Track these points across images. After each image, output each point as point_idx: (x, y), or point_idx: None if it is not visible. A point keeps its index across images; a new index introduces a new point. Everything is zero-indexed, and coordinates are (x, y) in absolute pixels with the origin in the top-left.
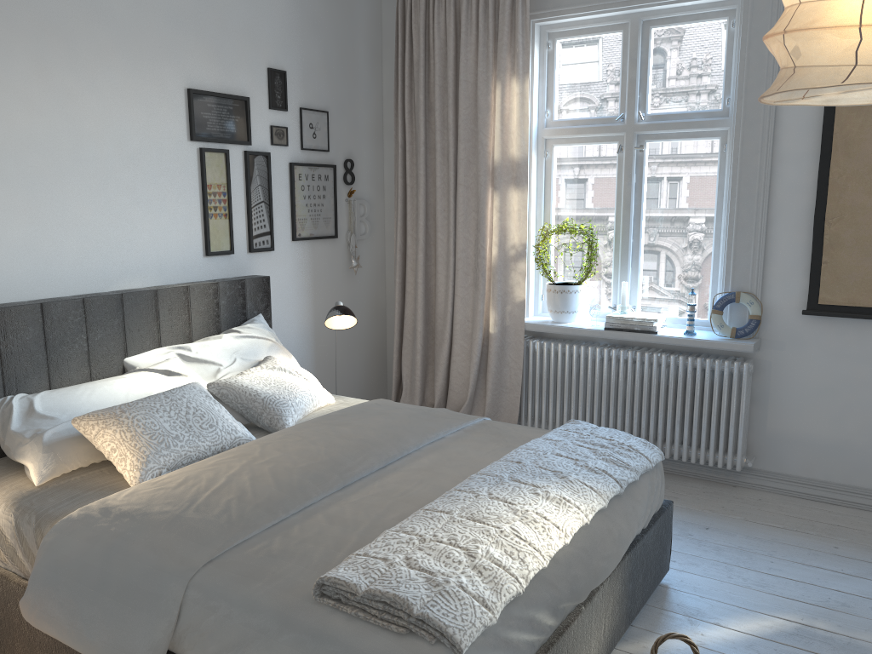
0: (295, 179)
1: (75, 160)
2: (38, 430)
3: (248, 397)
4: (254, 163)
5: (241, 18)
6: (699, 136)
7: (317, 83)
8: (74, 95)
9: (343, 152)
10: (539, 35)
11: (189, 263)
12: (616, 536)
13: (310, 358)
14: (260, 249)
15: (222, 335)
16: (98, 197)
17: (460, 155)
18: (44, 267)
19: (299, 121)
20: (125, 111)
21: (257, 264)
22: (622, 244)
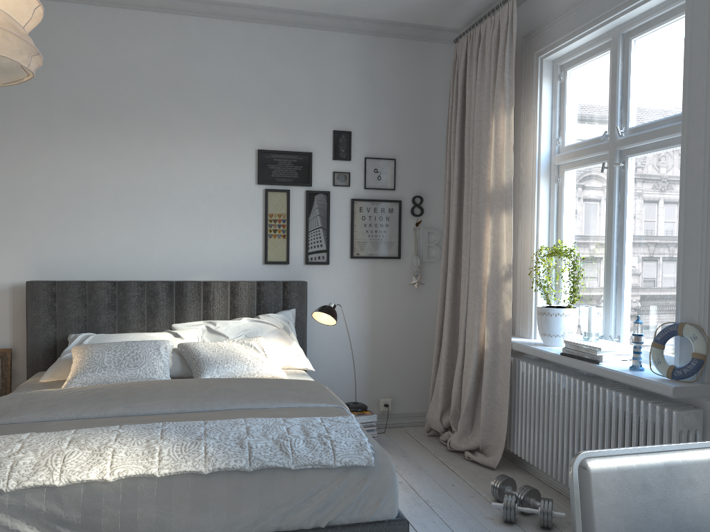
0: (356, 211)
1: (167, 198)
2: (69, 352)
3: (192, 356)
4: (314, 199)
5: (310, 98)
6: (669, 144)
7: (385, 138)
8: (170, 159)
9: (412, 190)
10: (551, 69)
11: (249, 268)
12: (198, 502)
13: (364, 353)
14: (314, 262)
15: (242, 318)
16: (181, 221)
17: (473, 185)
18: (139, 262)
19: (363, 167)
20: (206, 167)
21: (313, 273)
22: (606, 267)
